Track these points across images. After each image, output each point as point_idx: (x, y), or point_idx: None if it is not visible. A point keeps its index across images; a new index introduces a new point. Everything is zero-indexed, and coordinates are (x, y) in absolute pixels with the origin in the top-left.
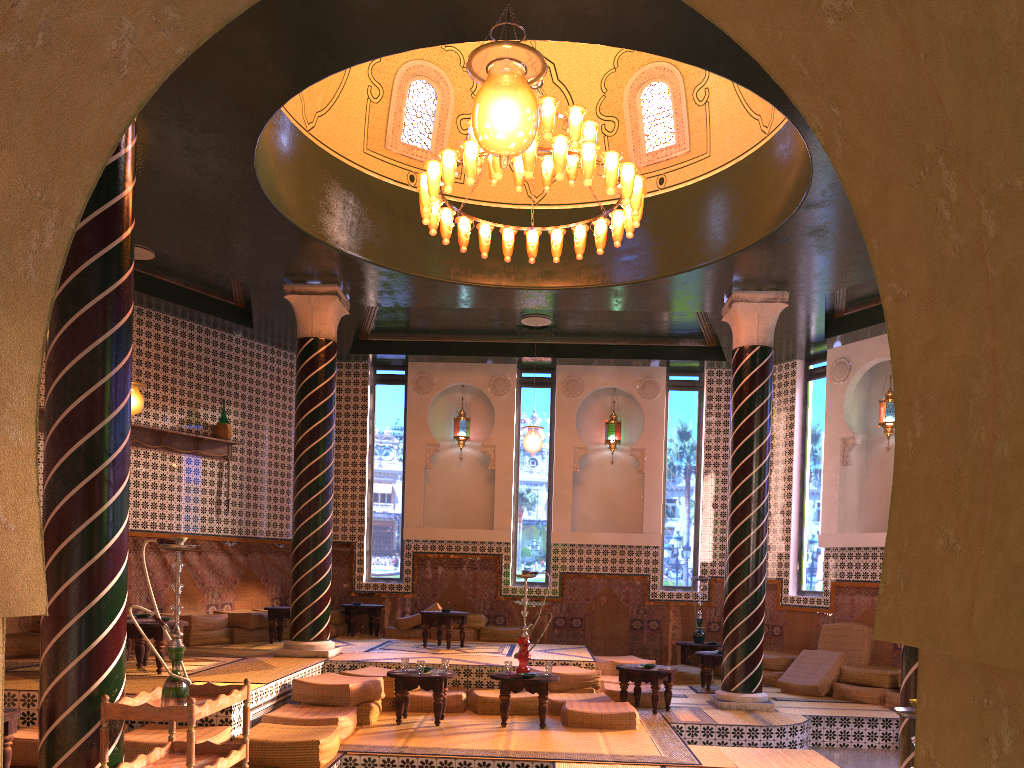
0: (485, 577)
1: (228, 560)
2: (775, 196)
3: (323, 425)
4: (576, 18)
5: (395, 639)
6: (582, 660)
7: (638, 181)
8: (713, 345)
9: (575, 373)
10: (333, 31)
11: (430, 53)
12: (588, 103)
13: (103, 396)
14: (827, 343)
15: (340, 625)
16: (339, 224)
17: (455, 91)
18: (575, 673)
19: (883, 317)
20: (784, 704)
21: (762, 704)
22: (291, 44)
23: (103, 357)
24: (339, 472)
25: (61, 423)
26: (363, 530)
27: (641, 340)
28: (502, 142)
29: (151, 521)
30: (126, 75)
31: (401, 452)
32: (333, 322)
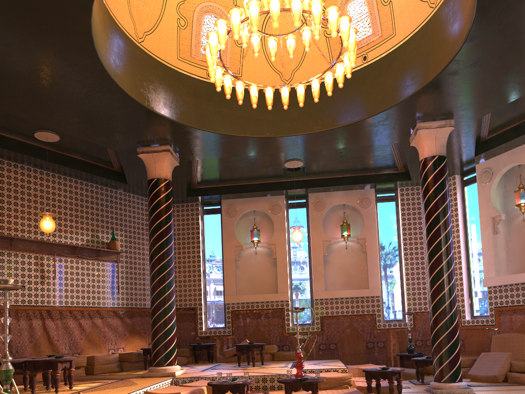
0: (275, 322)
1: (120, 322)
2: (445, 43)
3: (165, 231)
4: None
5: (222, 363)
6: (339, 368)
7: (352, 32)
8: (402, 171)
9: (320, 197)
10: None
11: None
12: None
13: None
14: (476, 160)
15: (190, 357)
16: (164, 101)
17: None
18: (335, 376)
19: (513, 136)
20: (477, 389)
21: (464, 389)
22: None
23: None
24: (185, 267)
25: None
26: (201, 300)
27: (358, 172)
28: None
29: (70, 300)
30: None
31: (221, 252)
32: (168, 168)
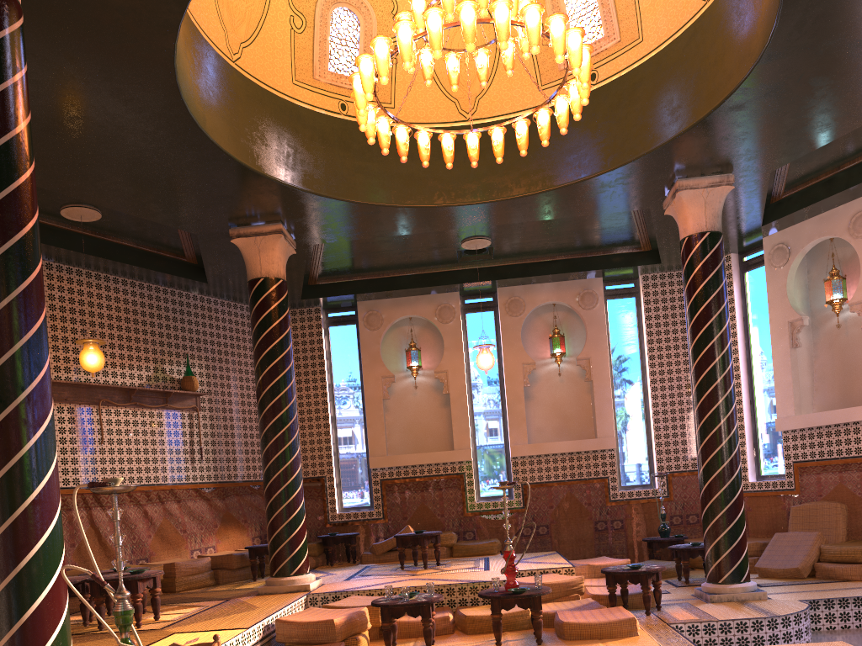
0: (451, 496)
1: (207, 505)
2: (725, 60)
3: (281, 362)
4: None
5: (372, 564)
6: (561, 567)
7: (585, 51)
8: (647, 249)
9: (516, 293)
10: None
11: None
12: None
13: (7, 320)
14: (763, 231)
15: (319, 556)
16: (275, 155)
17: (377, 16)
18: (559, 581)
19: (824, 194)
20: (772, 590)
21: (754, 593)
22: None
23: (3, 274)
24: (303, 412)
25: None
26: (331, 464)
27: (577, 253)
28: None
29: (128, 476)
30: None
31: (359, 387)
32: (281, 261)
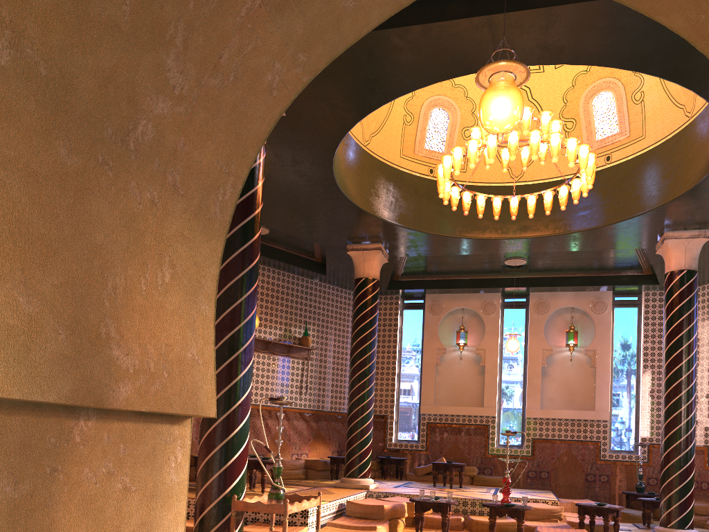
0: (477, 440)
1: (305, 425)
2: (697, 160)
3: (369, 334)
4: (547, 49)
5: (413, 481)
6: (549, 499)
7: (591, 157)
8: (649, 273)
9: (543, 297)
10: (385, 77)
11: (444, 90)
12: (553, 111)
13: (240, 309)
14: None
15: (376, 471)
16: (383, 203)
17: (461, 113)
18: (544, 507)
19: None
20: None
21: None
22: (359, 88)
23: (241, 285)
24: (378, 368)
25: (216, 326)
26: (393, 407)
27: (593, 272)
28: (499, 124)
29: (259, 398)
30: (274, 96)
31: (419, 354)
32: (377, 267)
